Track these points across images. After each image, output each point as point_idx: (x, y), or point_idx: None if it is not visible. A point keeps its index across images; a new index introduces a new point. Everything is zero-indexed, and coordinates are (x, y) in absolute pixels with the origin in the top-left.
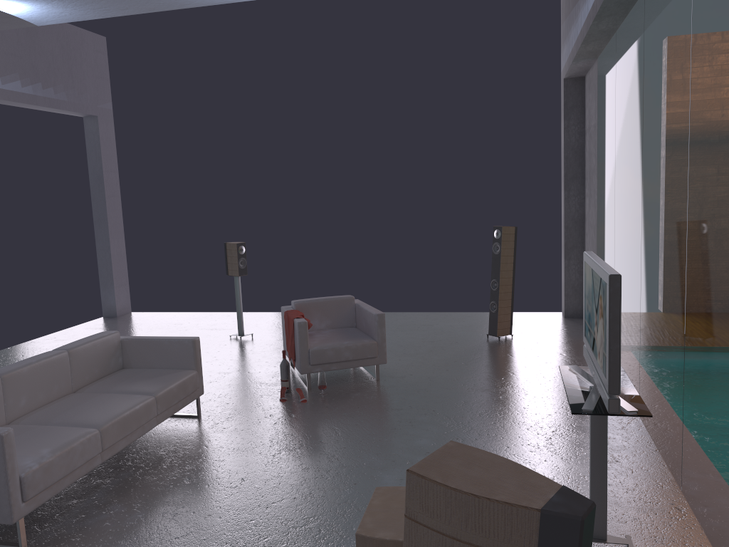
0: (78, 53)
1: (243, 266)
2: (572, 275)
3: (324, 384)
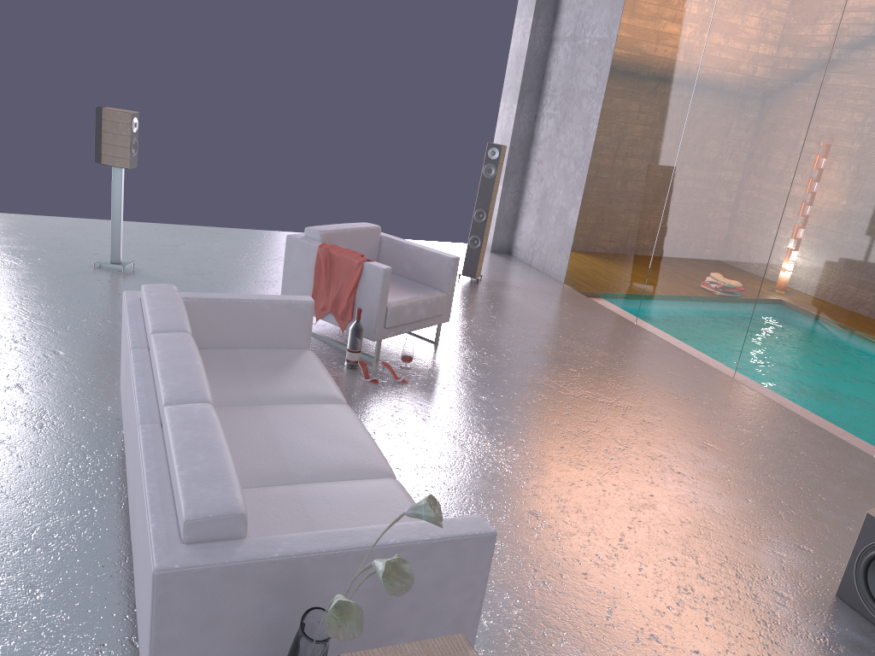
0: None
1: (134, 153)
2: (506, 204)
3: (413, 355)
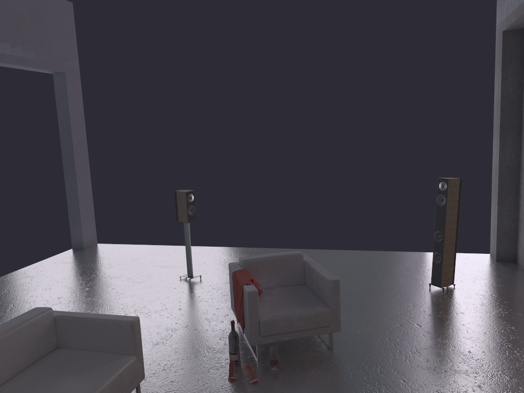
0: (46, 16)
1: (191, 213)
2: (504, 221)
3: (277, 360)
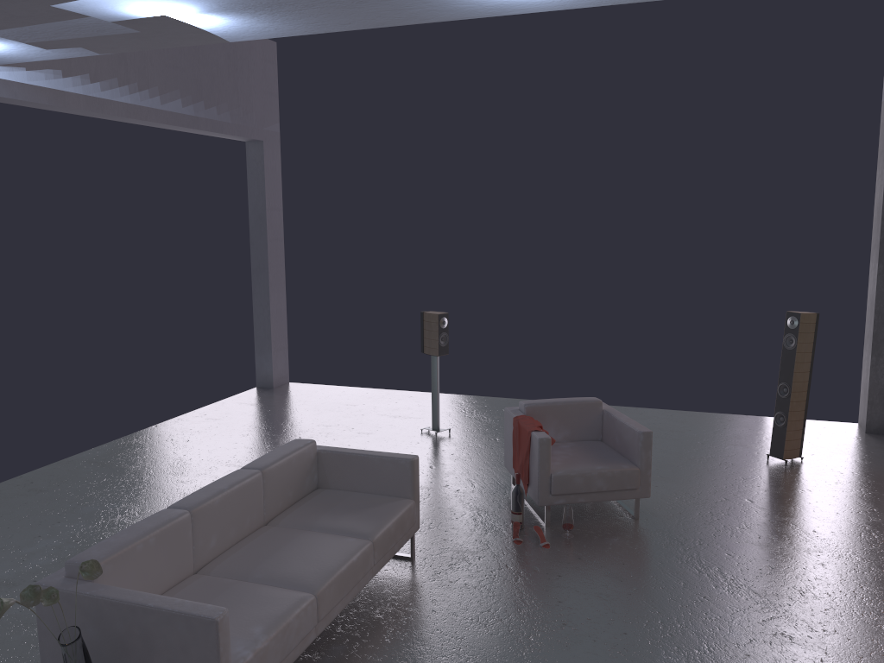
0: (245, 63)
1: (443, 343)
2: (880, 377)
3: (572, 523)
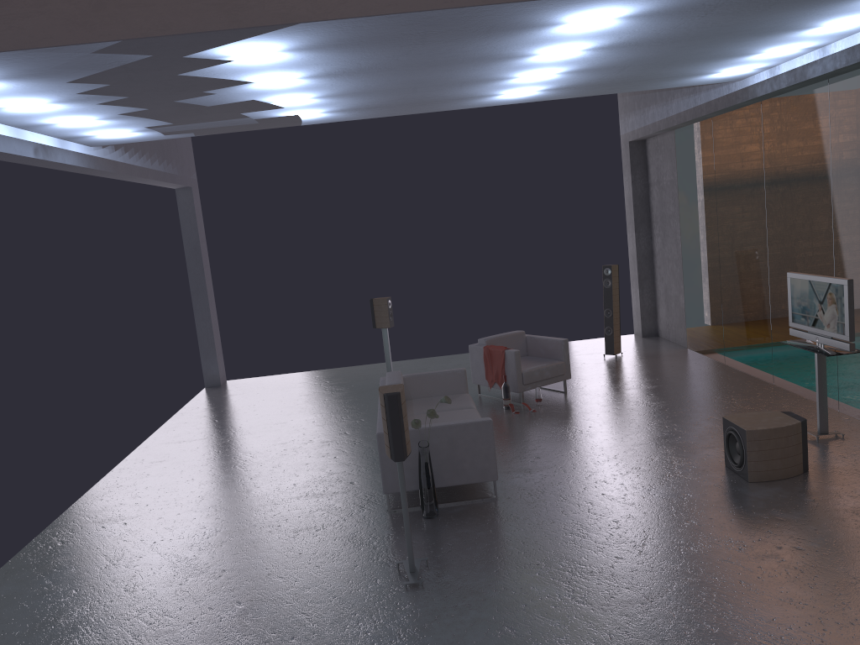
0: None
1: (391, 319)
2: (645, 301)
3: (541, 397)
